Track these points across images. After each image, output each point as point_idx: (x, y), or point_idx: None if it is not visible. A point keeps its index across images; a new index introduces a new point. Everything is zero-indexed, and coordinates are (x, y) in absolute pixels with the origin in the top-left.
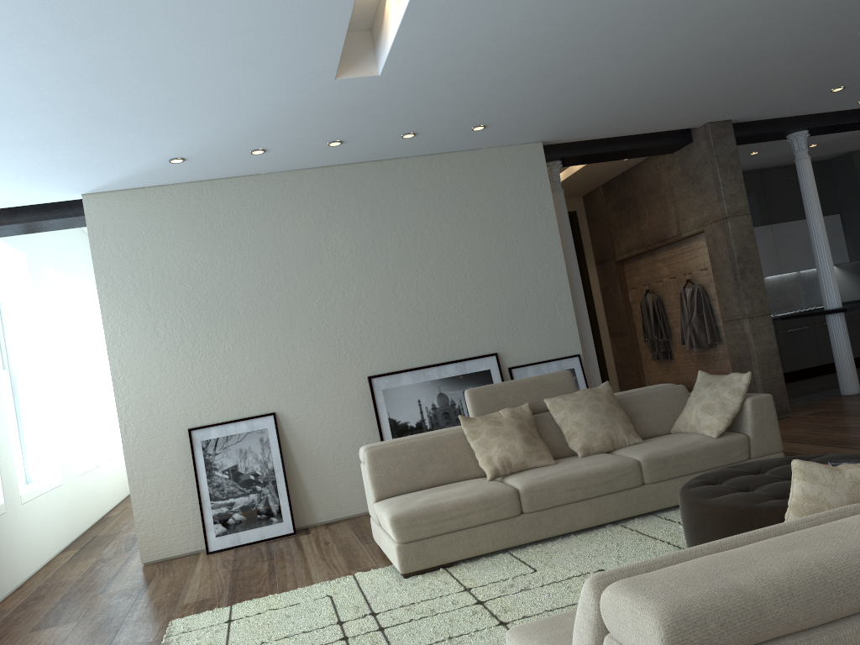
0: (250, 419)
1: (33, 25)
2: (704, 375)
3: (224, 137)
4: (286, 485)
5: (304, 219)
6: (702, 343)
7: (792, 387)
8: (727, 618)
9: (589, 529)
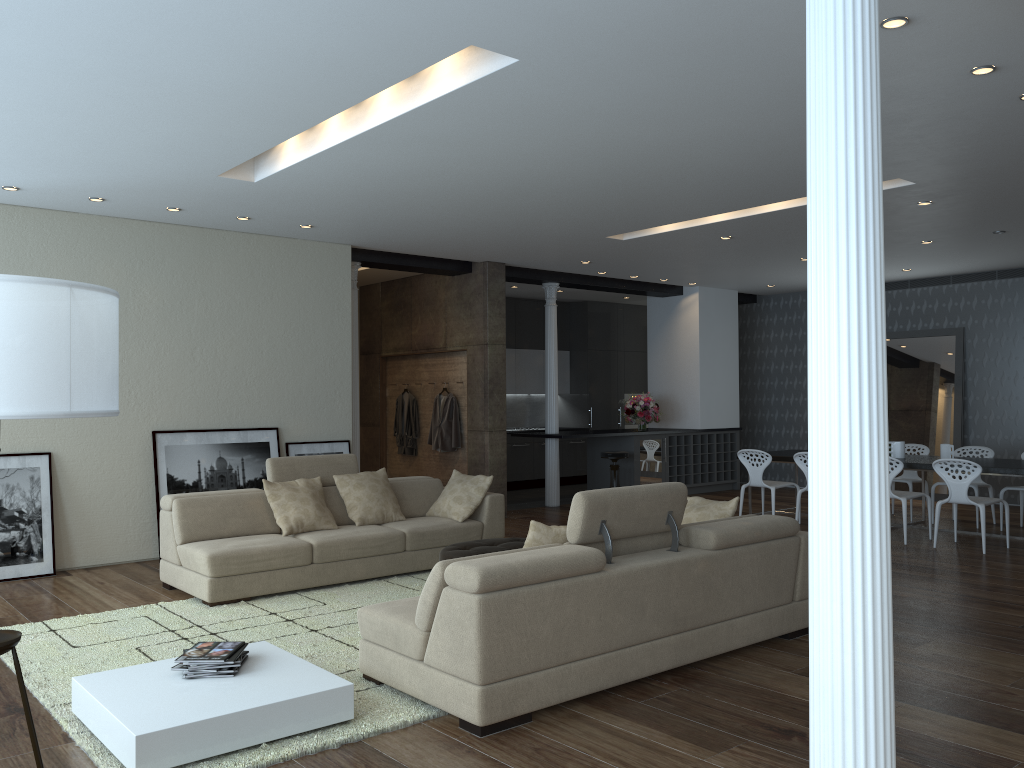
0: (23, 455)
1: (9, 98)
2: (457, 474)
3: (78, 184)
4: (53, 525)
5: (116, 267)
6: (447, 445)
7: (508, 495)
8: (504, 574)
9: (359, 582)
